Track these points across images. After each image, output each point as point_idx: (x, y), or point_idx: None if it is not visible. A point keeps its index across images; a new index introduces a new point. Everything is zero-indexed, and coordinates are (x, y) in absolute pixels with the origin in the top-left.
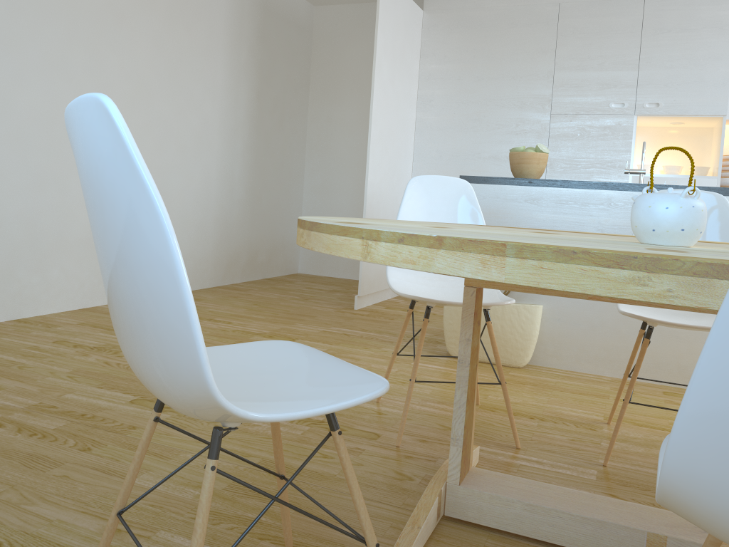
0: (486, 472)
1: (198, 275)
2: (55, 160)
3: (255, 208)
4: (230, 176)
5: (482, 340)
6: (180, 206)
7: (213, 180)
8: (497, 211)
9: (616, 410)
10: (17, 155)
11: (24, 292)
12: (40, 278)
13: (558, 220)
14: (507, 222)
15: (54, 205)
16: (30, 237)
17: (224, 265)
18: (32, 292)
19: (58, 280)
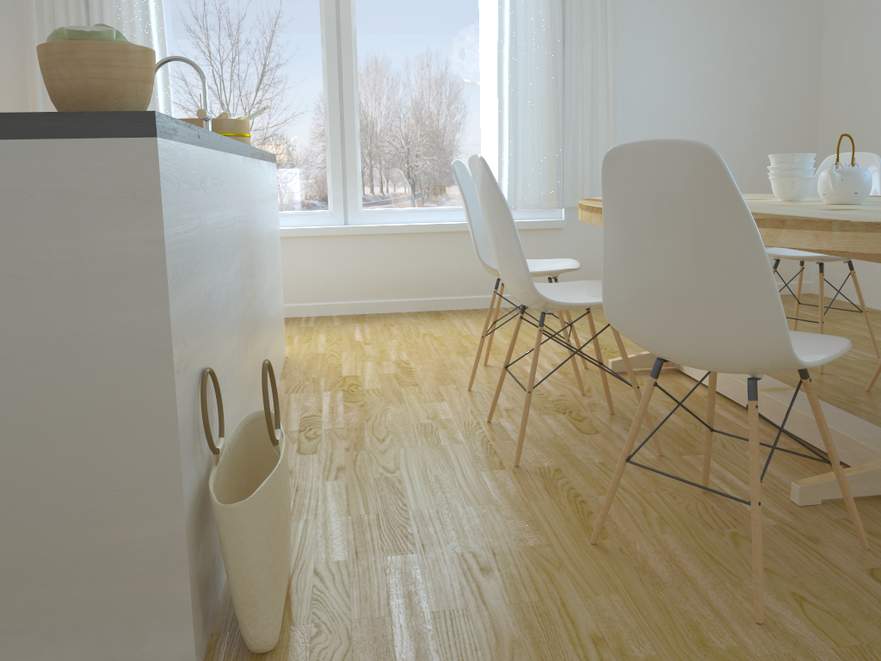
0: (875, 446)
1: None
2: None
3: None
4: None
5: (289, 549)
6: None
7: None
8: (190, 219)
9: (449, 467)
10: None
11: None
12: None
13: (216, 223)
14: (196, 246)
15: None
16: None
17: None
18: None
19: None
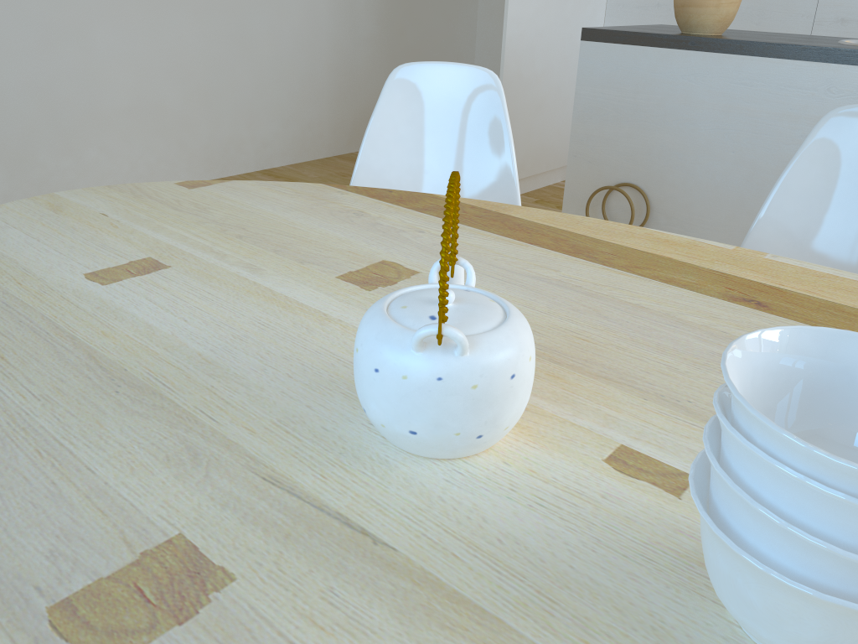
0: None
1: (308, 143)
2: (67, 7)
3: (396, 46)
4: (350, 5)
5: None
6: (271, 54)
7: (323, 13)
8: (636, 92)
9: None
10: (7, 6)
11: (52, 179)
12: (71, 161)
13: (733, 114)
14: (649, 112)
15: (75, 68)
16: (48, 112)
17: (349, 127)
18: (64, 178)
19: (99, 162)
